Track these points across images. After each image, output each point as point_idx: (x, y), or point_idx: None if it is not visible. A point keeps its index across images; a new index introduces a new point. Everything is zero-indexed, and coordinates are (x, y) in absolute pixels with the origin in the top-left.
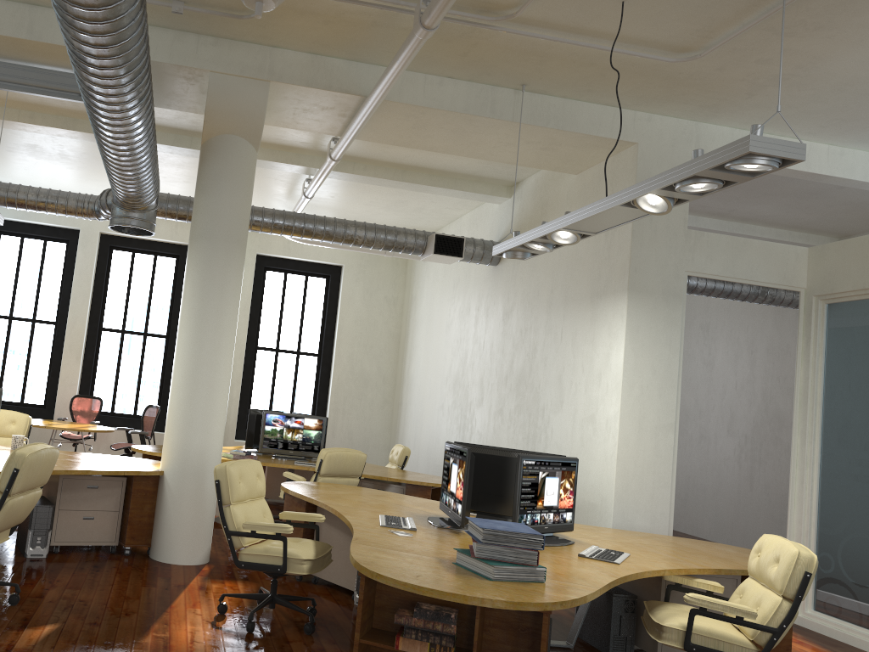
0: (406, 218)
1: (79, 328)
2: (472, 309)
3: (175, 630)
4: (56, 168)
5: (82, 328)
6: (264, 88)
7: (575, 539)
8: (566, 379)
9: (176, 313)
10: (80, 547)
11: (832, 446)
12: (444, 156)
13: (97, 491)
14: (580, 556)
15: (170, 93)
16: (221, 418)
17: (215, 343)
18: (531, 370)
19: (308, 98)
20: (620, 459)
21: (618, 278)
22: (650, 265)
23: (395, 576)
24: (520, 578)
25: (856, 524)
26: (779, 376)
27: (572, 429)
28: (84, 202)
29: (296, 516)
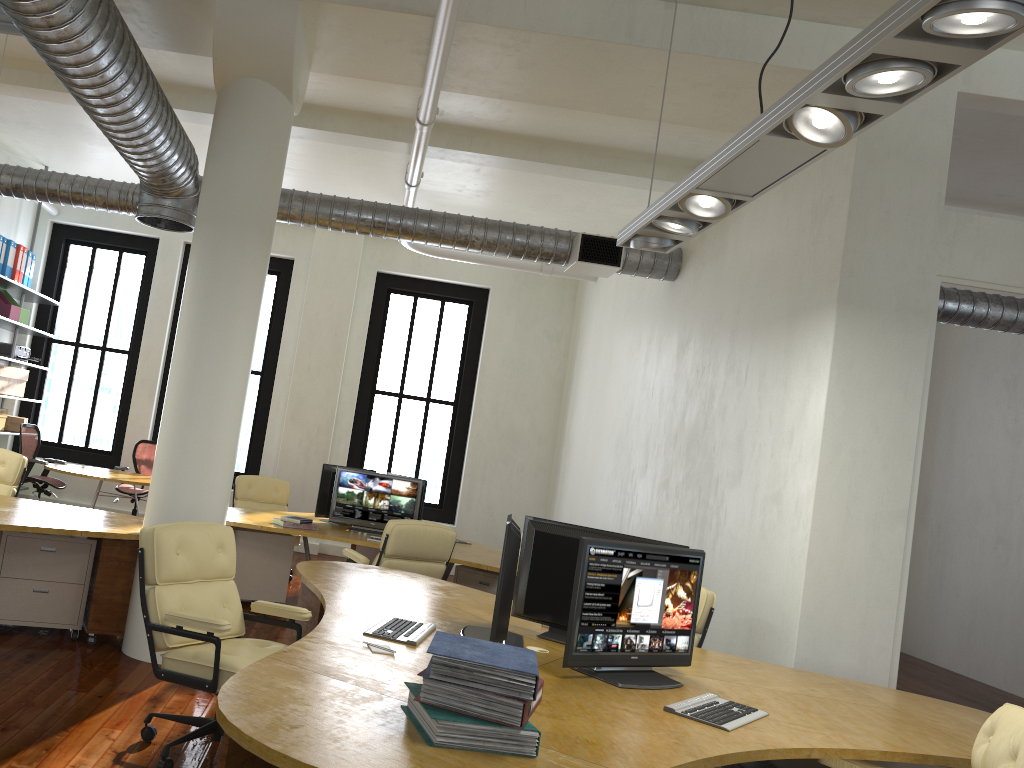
0: (566, 222)
1: (154, 359)
2: (643, 343)
3: (51, 760)
4: (117, 157)
5: (158, 360)
6: (292, 10)
7: (693, 679)
8: (748, 439)
9: (274, 344)
10: (37, 628)
11: None
12: (591, 122)
13: (54, 555)
14: (667, 711)
15: (184, 29)
16: (224, 467)
17: (216, 364)
18: (706, 426)
19: (361, 26)
20: (813, 560)
21: (825, 285)
22: (877, 265)
23: (246, 724)
24: (488, 747)
25: None
26: None
27: (751, 511)
28: (128, 193)
29: (272, 609)
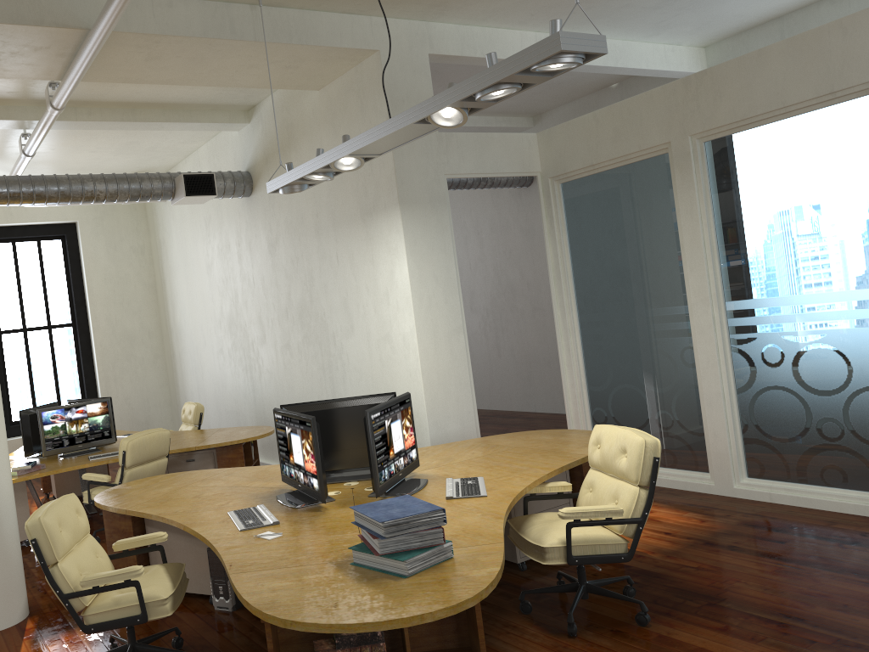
0: (139, 160)
1: None
2: (232, 245)
3: None
4: None
5: None
6: None
7: (424, 474)
8: (352, 303)
9: None
10: None
11: (587, 313)
12: (176, 88)
13: None
14: (449, 499)
15: None
16: (3, 446)
17: None
18: (312, 299)
19: (16, 39)
20: (425, 372)
21: (386, 192)
22: (414, 174)
23: (314, 618)
24: (432, 562)
25: (619, 377)
26: (505, 250)
27: (369, 351)
28: None
29: (134, 543)
